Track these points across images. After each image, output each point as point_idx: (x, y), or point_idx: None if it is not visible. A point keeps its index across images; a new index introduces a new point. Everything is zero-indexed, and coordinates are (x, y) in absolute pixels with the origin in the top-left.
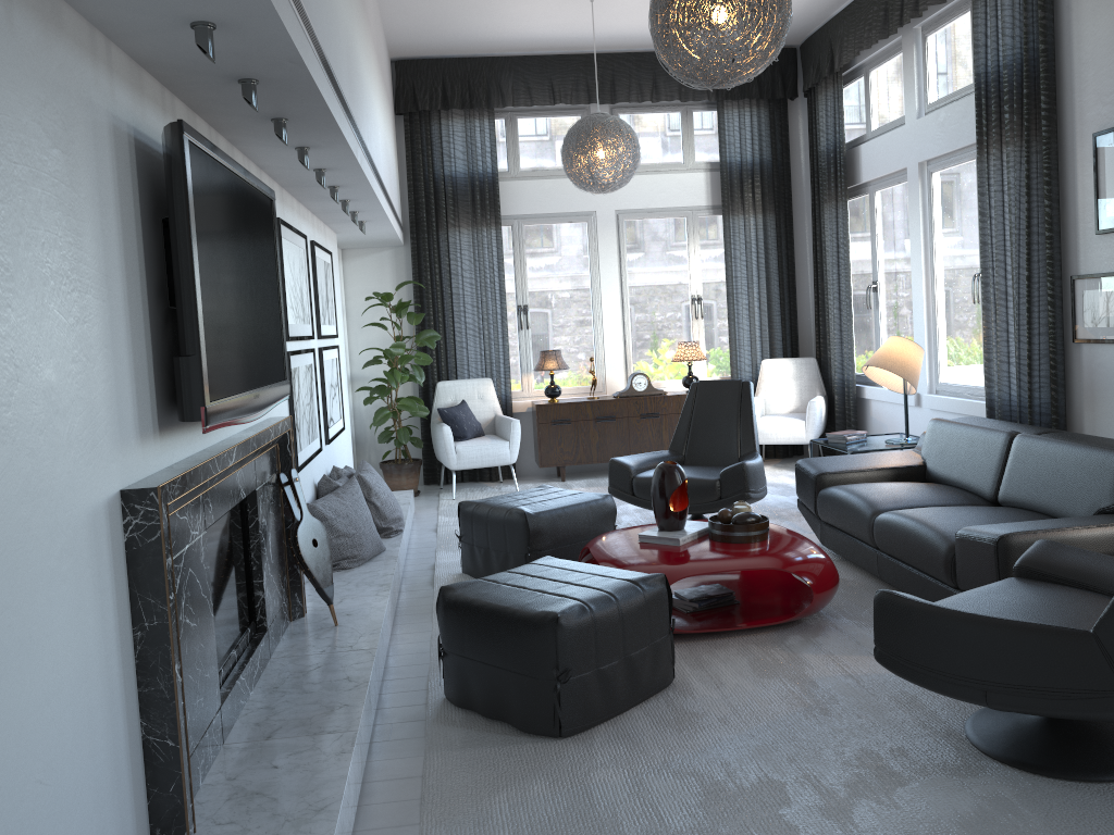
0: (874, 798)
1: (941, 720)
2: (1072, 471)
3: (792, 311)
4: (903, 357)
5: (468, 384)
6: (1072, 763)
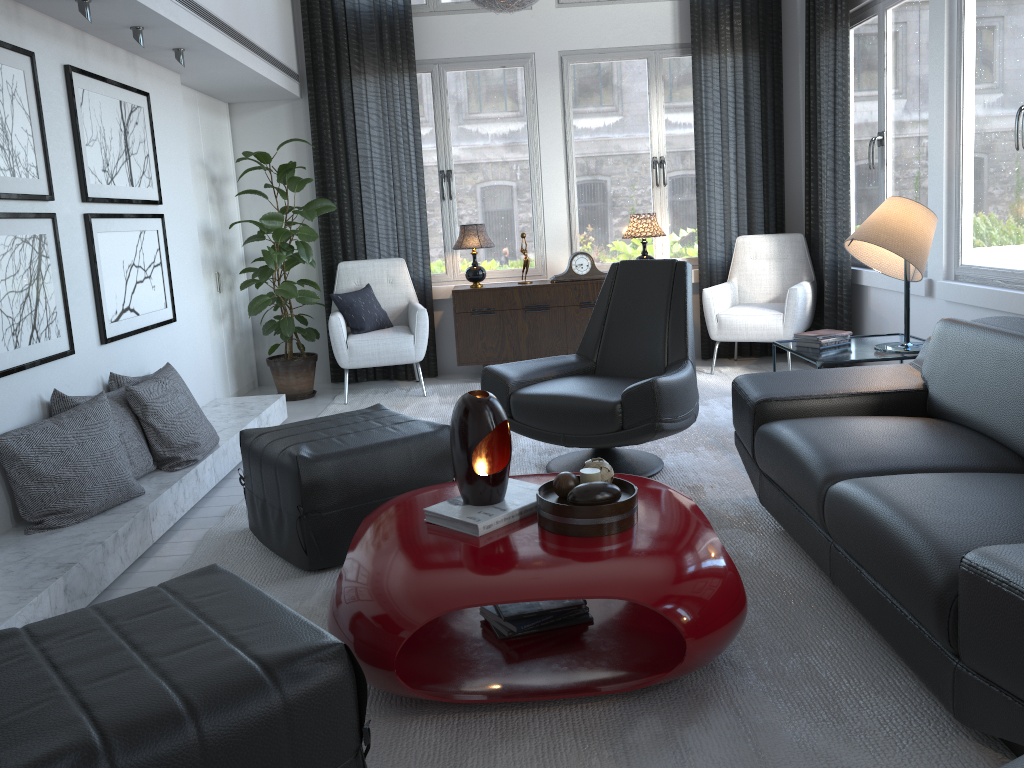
0: None
1: None
2: None
3: (778, 176)
4: (905, 226)
5: (375, 265)
6: None
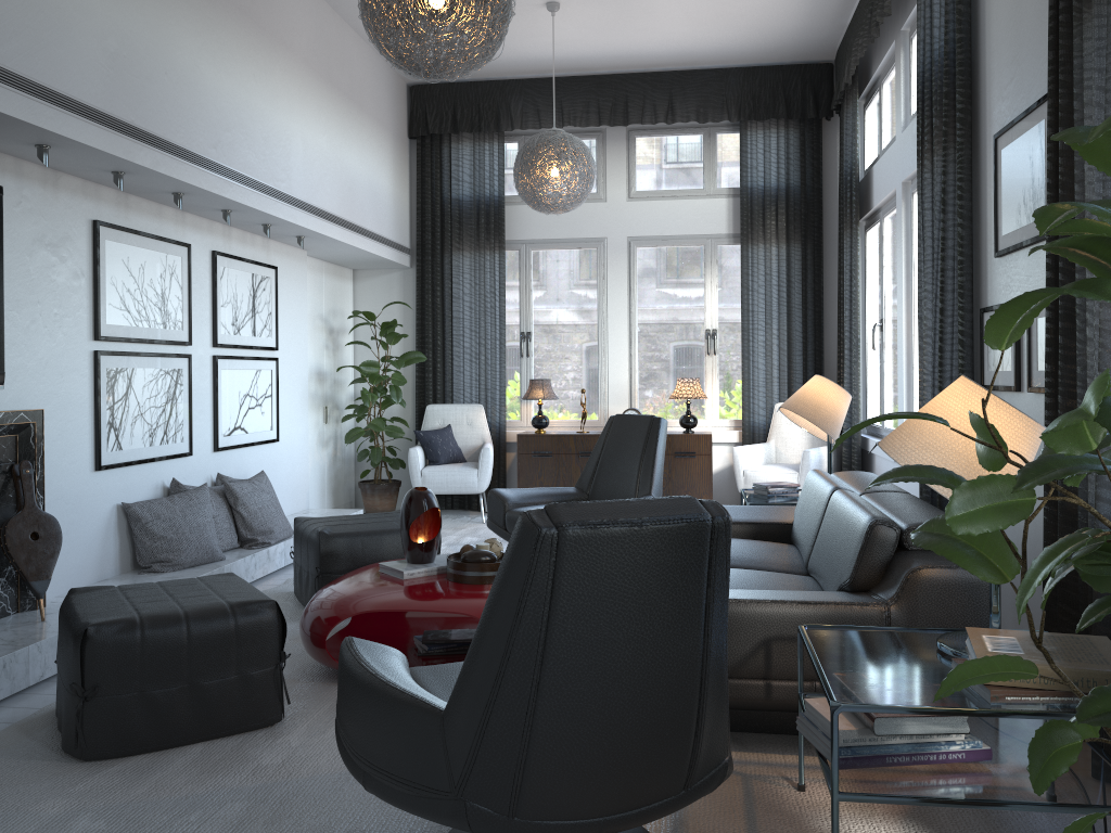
0: None
1: None
2: (841, 536)
3: (817, 351)
4: (818, 399)
5: (457, 409)
6: None
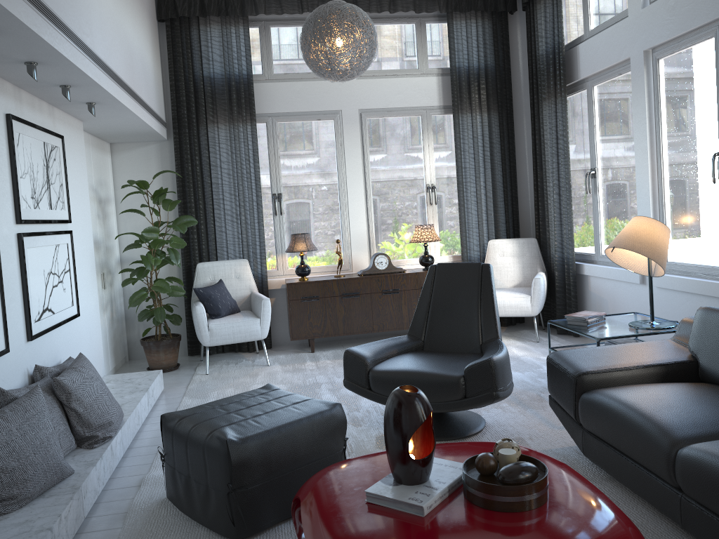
0: None
1: None
2: None
3: (514, 197)
4: (652, 238)
5: (226, 265)
6: None
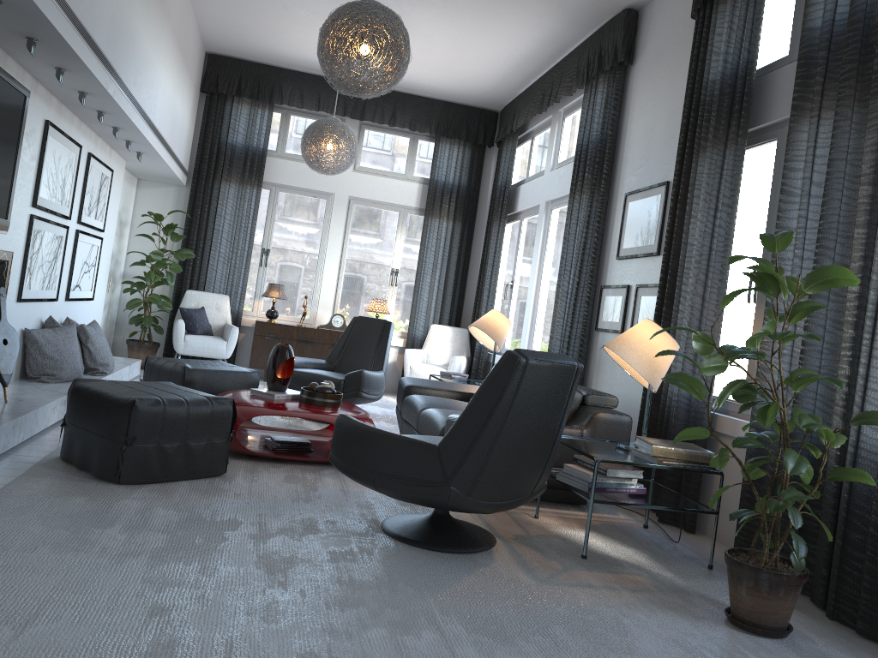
0: (290, 535)
1: (376, 515)
2: None
3: (461, 294)
4: (495, 324)
5: (210, 296)
6: (427, 539)
